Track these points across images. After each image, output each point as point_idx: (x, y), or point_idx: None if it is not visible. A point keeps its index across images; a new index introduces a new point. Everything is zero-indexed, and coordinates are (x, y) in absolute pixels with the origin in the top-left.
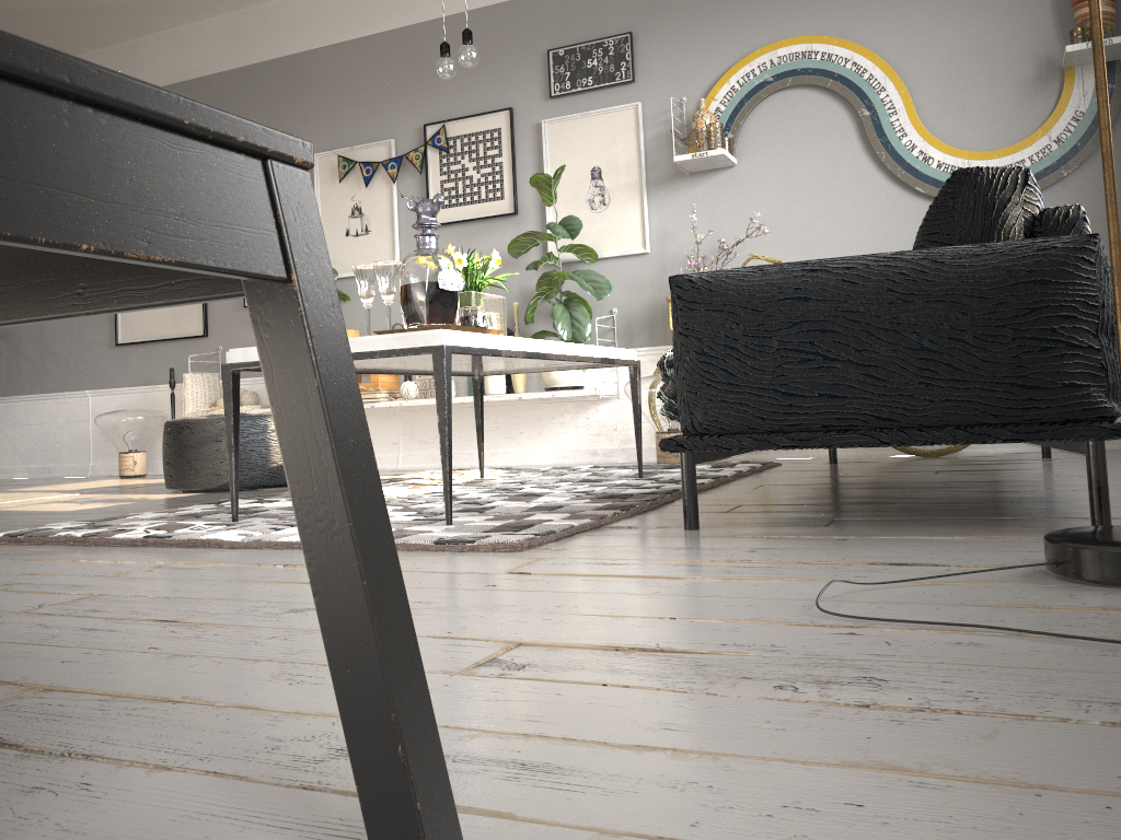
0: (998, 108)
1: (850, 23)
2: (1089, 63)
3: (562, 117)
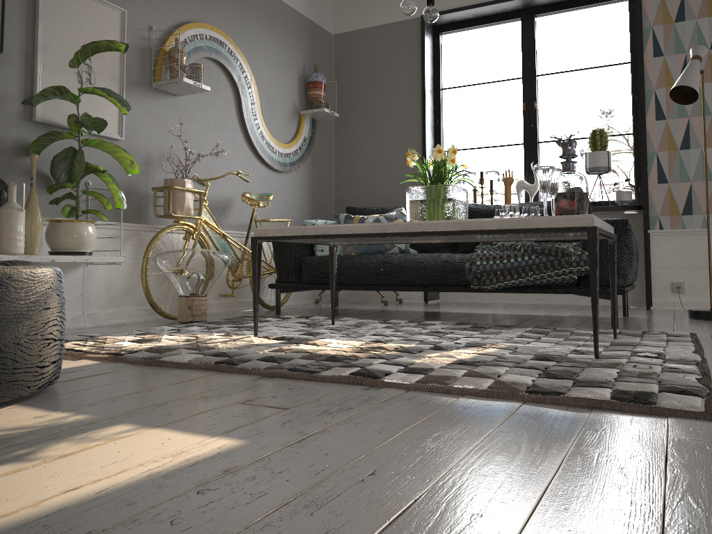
0: (282, 122)
1: (236, 37)
2: (309, 116)
3: None
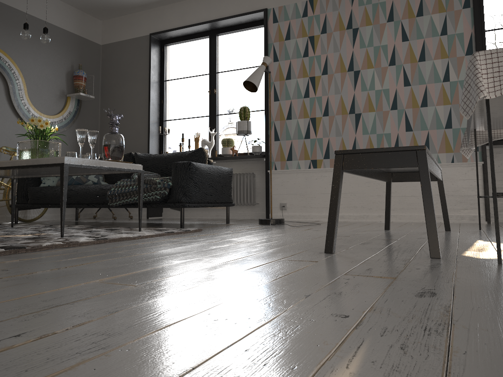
0: (49, 101)
1: (7, 47)
2: (74, 98)
3: None
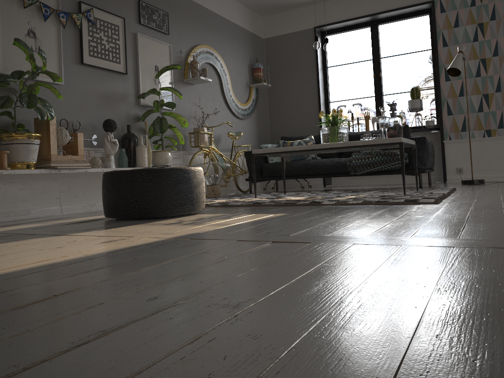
0: (241, 91)
1: (217, 49)
2: (254, 87)
3: (145, 36)
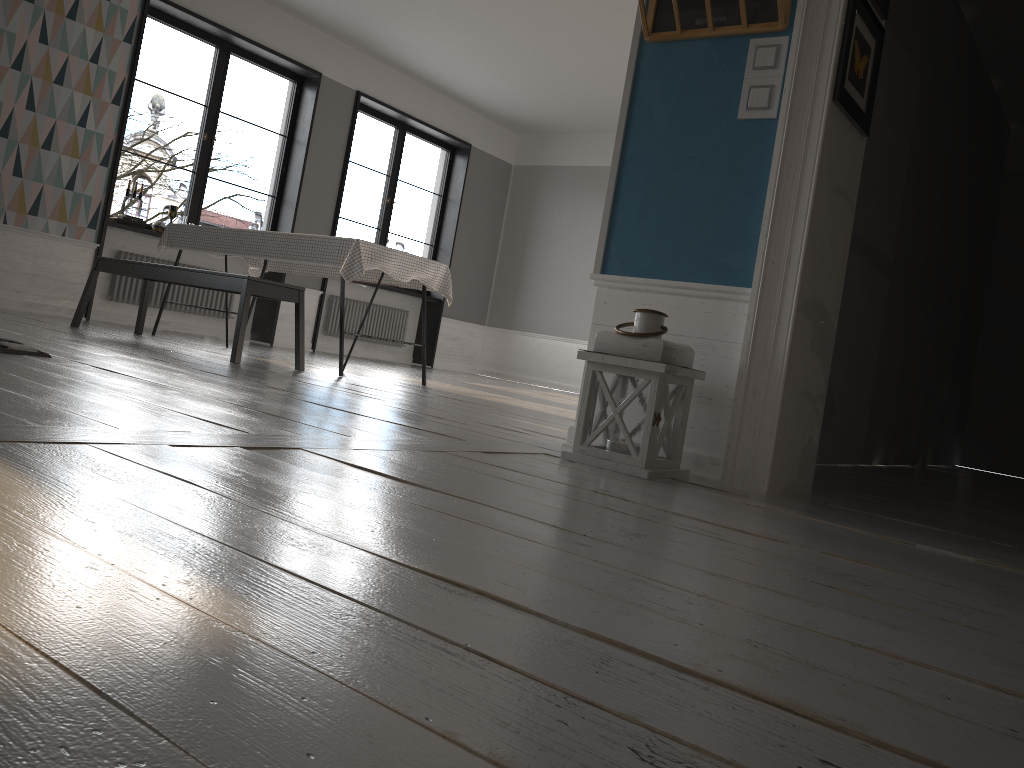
0: None
1: None
2: None
3: None
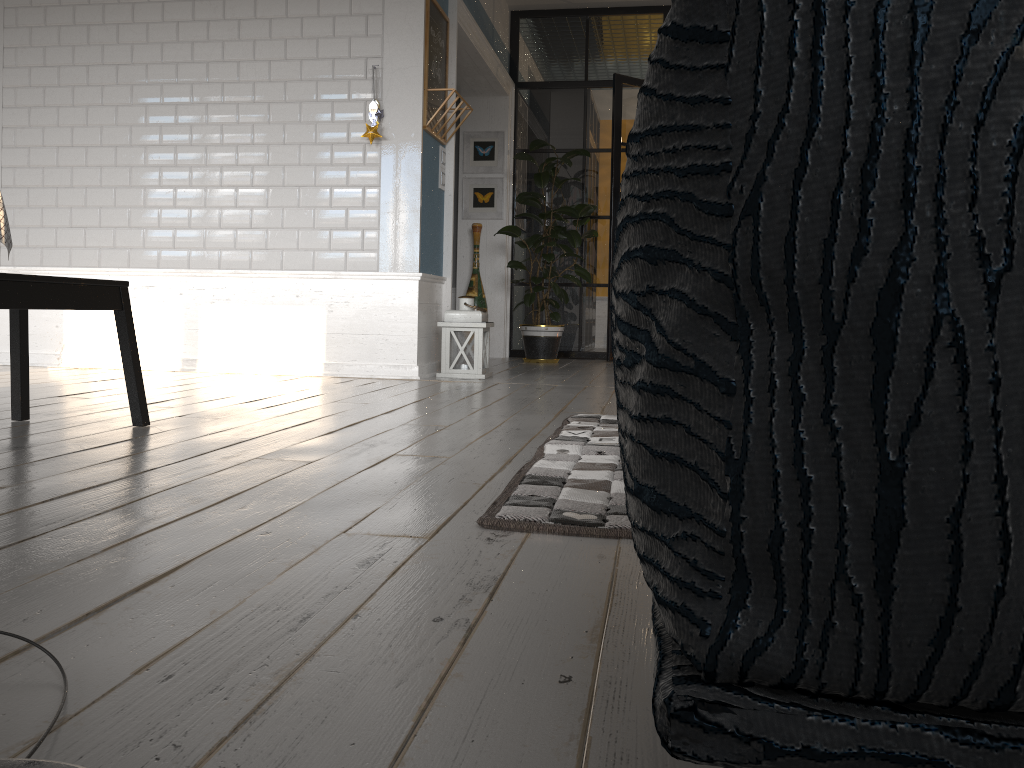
0: None
1: None
2: None
3: None
